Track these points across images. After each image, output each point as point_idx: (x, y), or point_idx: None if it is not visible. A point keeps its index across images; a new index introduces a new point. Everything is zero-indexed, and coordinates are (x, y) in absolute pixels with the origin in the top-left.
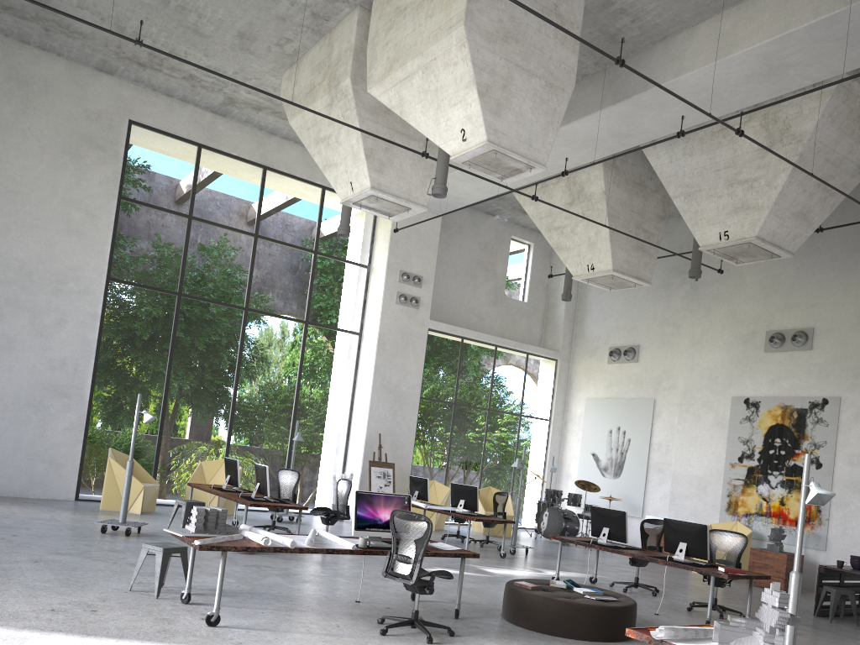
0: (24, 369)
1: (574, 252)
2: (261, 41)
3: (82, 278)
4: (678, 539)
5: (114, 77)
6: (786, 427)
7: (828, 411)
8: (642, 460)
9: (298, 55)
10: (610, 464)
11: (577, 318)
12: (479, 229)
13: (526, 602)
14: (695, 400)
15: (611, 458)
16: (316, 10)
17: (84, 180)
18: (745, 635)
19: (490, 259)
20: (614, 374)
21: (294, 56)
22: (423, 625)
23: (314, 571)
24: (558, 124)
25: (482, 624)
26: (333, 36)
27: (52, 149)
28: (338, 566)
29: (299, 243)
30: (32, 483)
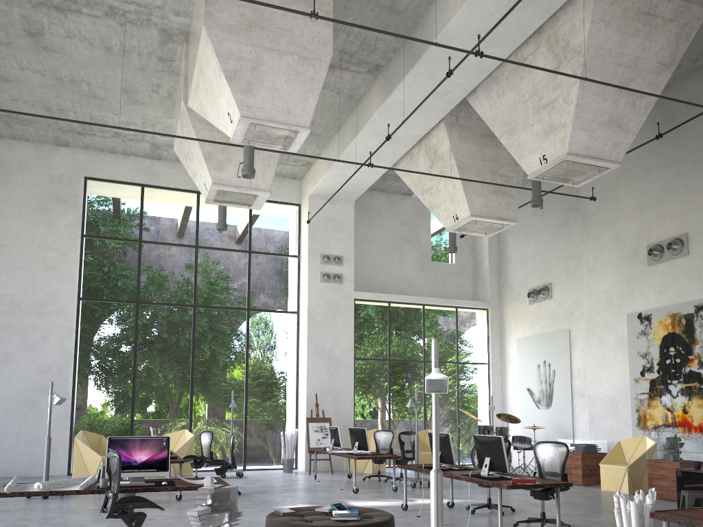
0: (20, 376)
1: (442, 207)
2: (141, 92)
3: (59, 301)
4: (484, 455)
5: (70, 148)
6: (677, 335)
7: None
8: (567, 388)
9: (173, 96)
10: (542, 396)
11: (502, 269)
12: (399, 209)
13: None
14: (597, 323)
15: (542, 391)
16: (159, 55)
17: (54, 227)
18: None
19: (413, 232)
20: (535, 313)
21: (171, 97)
22: None
23: (159, 515)
24: (318, 90)
25: None
26: (180, 72)
27: (28, 209)
28: None
29: None
30: (32, 464)
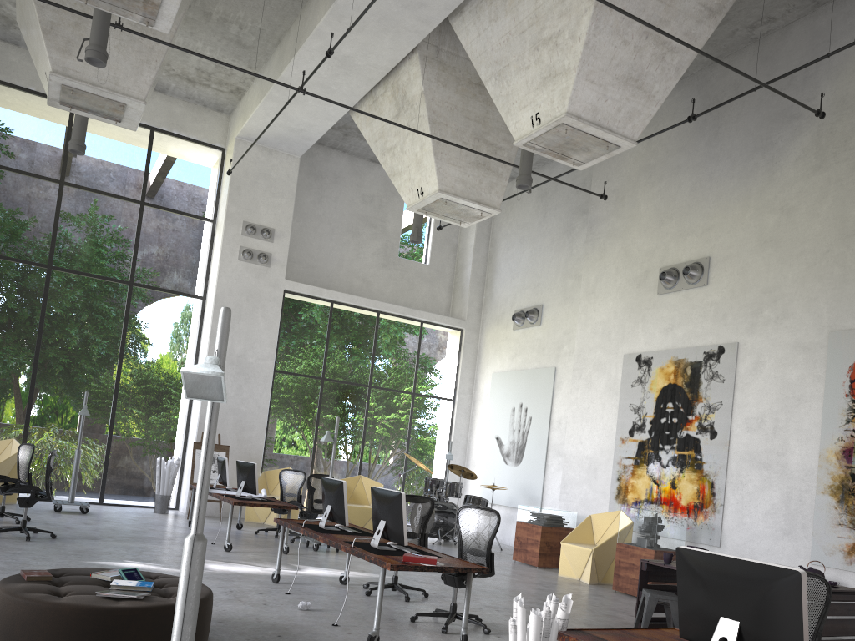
0: None
1: (406, 176)
2: None
3: None
4: (379, 516)
5: None
6: (679, 388)
7: (724, 363)
8: (542, 442)
9: None
10: (513, 449)
11: (487, 281)
12: (363, 179)
13: None
14: (588, 362)
15: (513, 442)
16: None
17: None
18: None
19: (378, 214)
20: (519, 342)
21: None
22: None
23: None
24: None
25: None
26: None
27: None
28: None
29: None
30: None
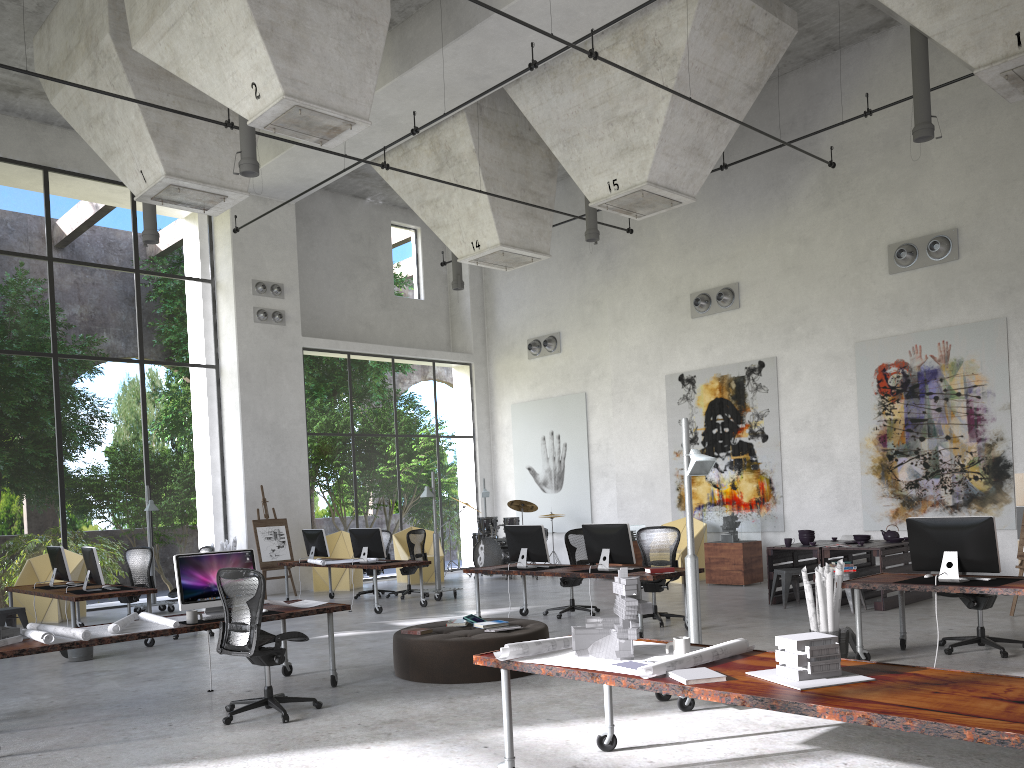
0: None
1: (455, 229)
2: None
3: None
4: (600, 546)
5: None
6: (726, 401)
7: (766, 375)
8: (583, 466)
9: (45, 12)
10: (550, 477)
11: (487, 311)
12: (349, 217)
13: (414, 651)
14: (628, 386)
15: (550, 470)
16: None
17: None
18: (603, 635)
19: (369, 252)
20: (537, 371)
21: (40, 14)
22: (281, 702)
23: (167, 665)
24: (376, 66)
25: (365, 687)
26: None
27: None
28: (202, 654)
29: (144, 267)
30: None
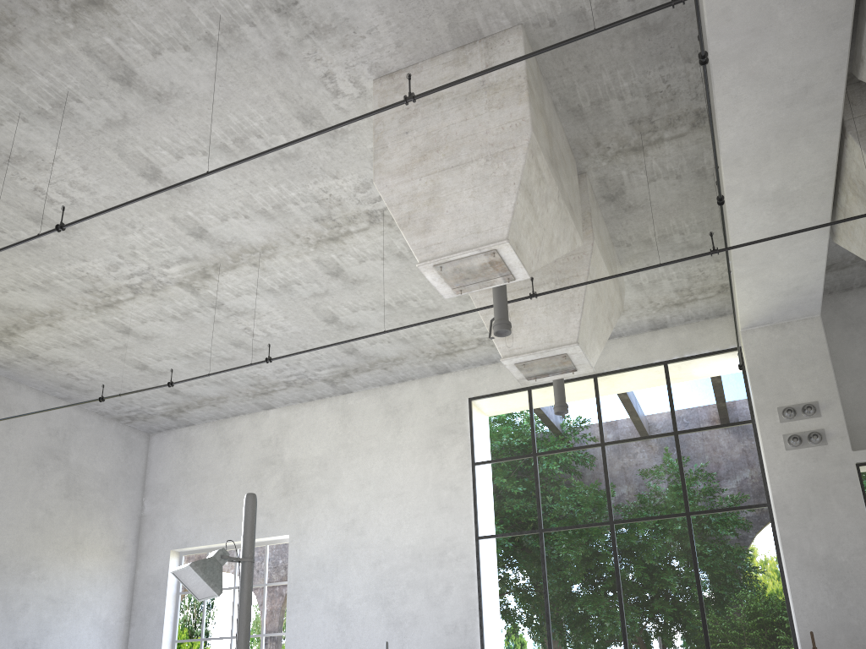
0: (427, 639)
1: None
2: None
3: (457, 545)
4: None
5: (452, 372)
6: None
7: None
8: None
9: None
10: None
11: None
12: None
13: None
14: None
15: None
16: None
17: (445, 462)
18: None
19: None
20: None
21: None
22: None
23: None
24: (515, 185)
25: None
26: None
27: (419, 449)
28: None
29: None
30: None
